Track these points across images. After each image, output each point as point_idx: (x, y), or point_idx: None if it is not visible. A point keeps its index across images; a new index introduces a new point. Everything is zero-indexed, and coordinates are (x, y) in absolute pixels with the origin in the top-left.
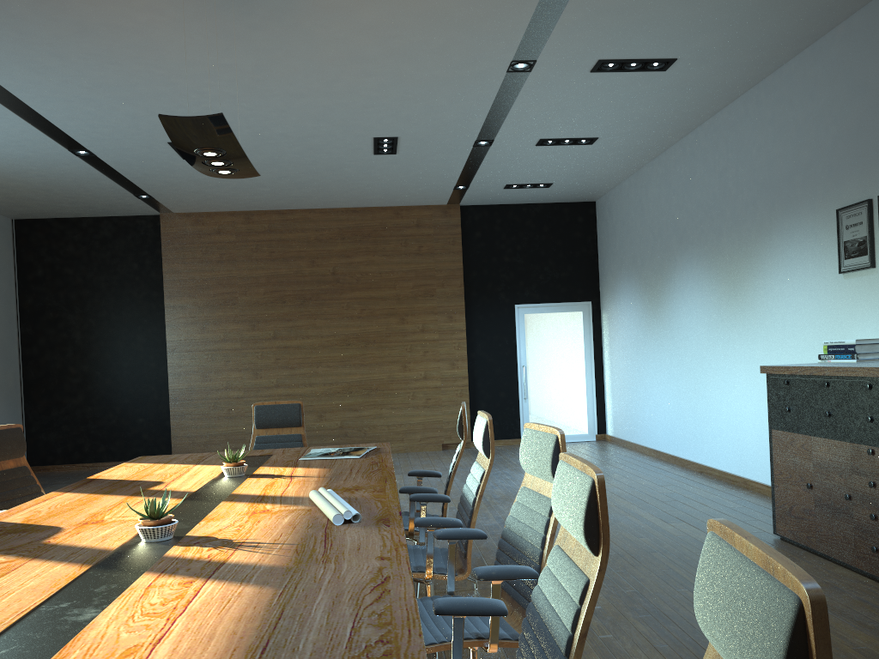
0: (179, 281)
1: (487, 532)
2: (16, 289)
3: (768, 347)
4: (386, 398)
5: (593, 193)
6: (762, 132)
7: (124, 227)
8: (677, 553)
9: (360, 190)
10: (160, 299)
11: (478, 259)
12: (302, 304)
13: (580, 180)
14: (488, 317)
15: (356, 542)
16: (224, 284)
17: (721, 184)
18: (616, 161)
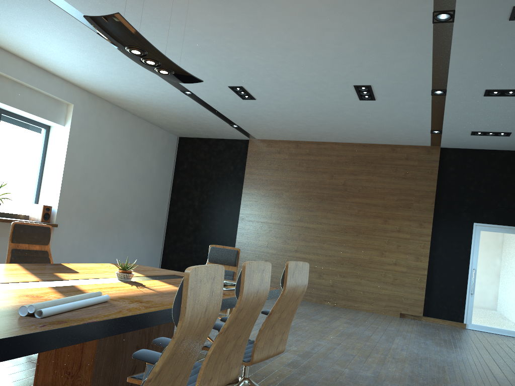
0: (252, 179)
1: (353, 379)
2: (172, 174)
3: None
4: (365, 272)
5: None
6: None
7: (230, 145)
8: None
9: (362, 130)
10: (241, 188)
11: (449, 186)
12: (321, 201)
13: None
14: (451, 228)
15: None
16: (276, 183)
17: None
18: None
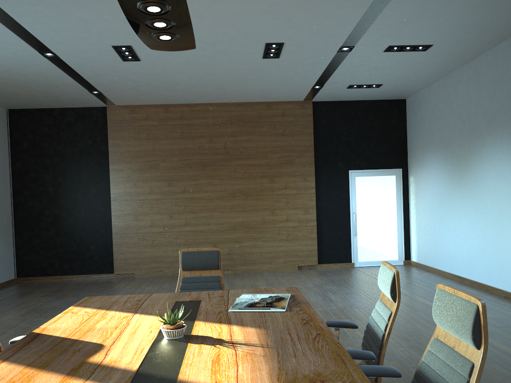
0: (119, 152)
1: None
2: (9, 157)
3: None
4: (260, 234)
5: (407, 92)
6: None
7: (82, 115)
8: None
9: (246, 89)
10: (107, 165)
11: (324, 139)
12: (203, 168)
13: (403, 82)
14: (330, 178)
15: None
16: (150, 154)
17: None
18: (436, 66)
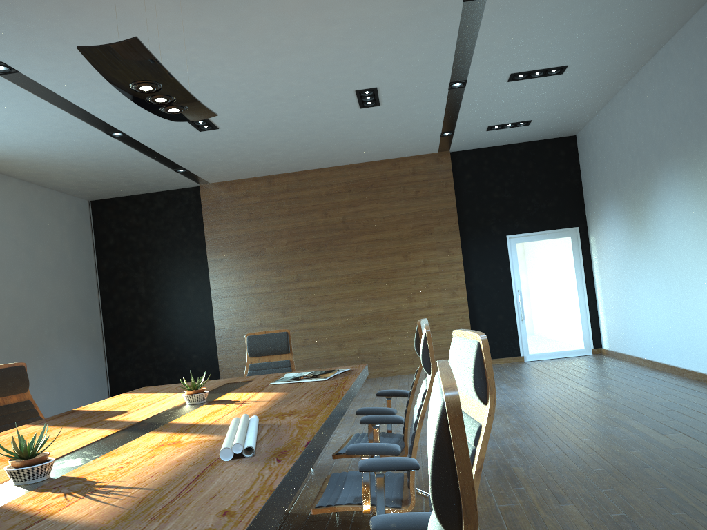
0: (218, 239)
1: None
2: (95, 256)
3: None
4: (396, 326)
5: (572, 127)
6: None
7: (173, 199)
8: (673, 468)
9: (358, 146)
10: (204, 255)
11: (470, 198)
12: (319, 250)
13: (557, 114)
14: (483, 248)
15: (221, 486)
16: (253, 238)
17: (697, 91)
18: (590, 90)
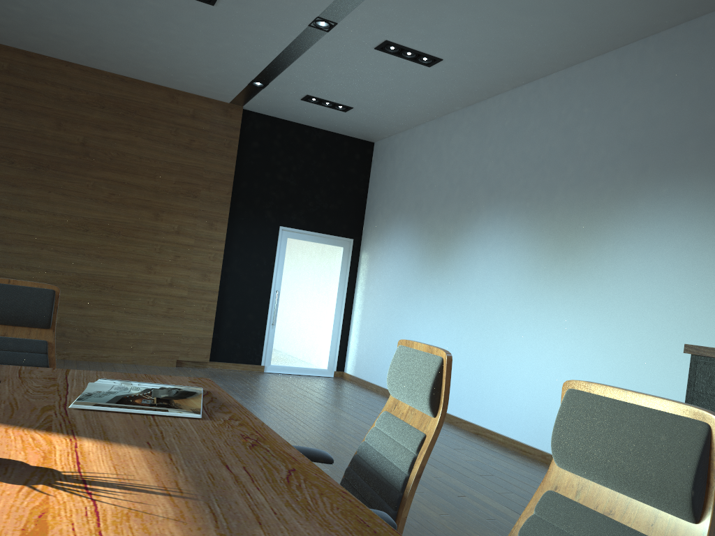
0: None
1: None
2: None
3: (607, 319)
4: (121, 300)
5: (380, 132)
6: (643, 90)
7: None
8: None
9: (141, 52)
10: None
11: (251, 170)
12: (36, 170)
13: (381, 112)
14: (251, 233)
15: None
16: None
17: (565, 139)
18: (432, 99)
